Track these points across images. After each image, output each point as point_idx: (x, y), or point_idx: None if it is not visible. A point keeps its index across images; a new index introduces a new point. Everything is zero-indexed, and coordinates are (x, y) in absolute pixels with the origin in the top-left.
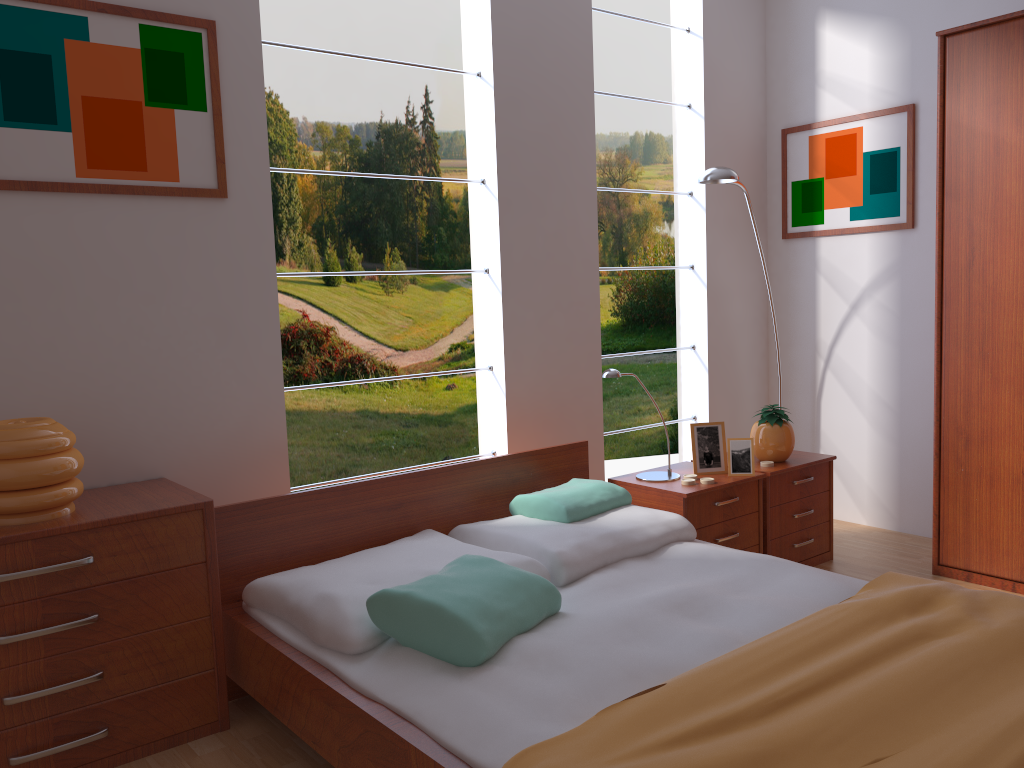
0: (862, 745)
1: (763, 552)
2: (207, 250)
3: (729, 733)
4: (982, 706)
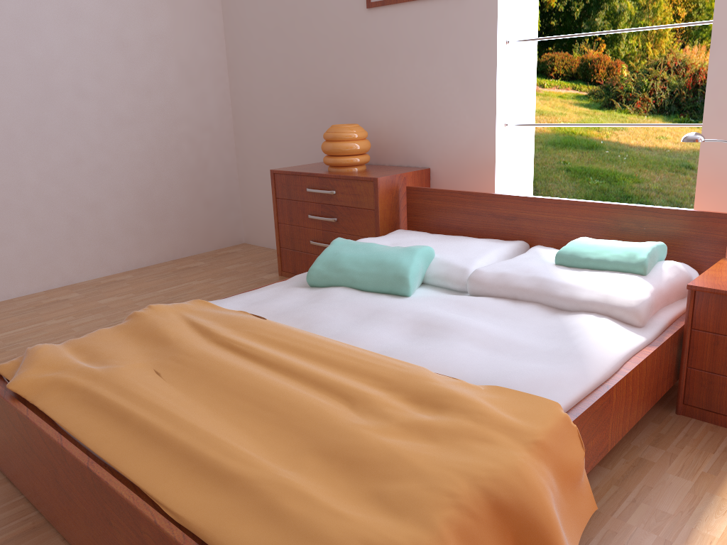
0: (174, 369)
1: None
2: (457, 29)
3: (201, 336)
4: (217, 414)
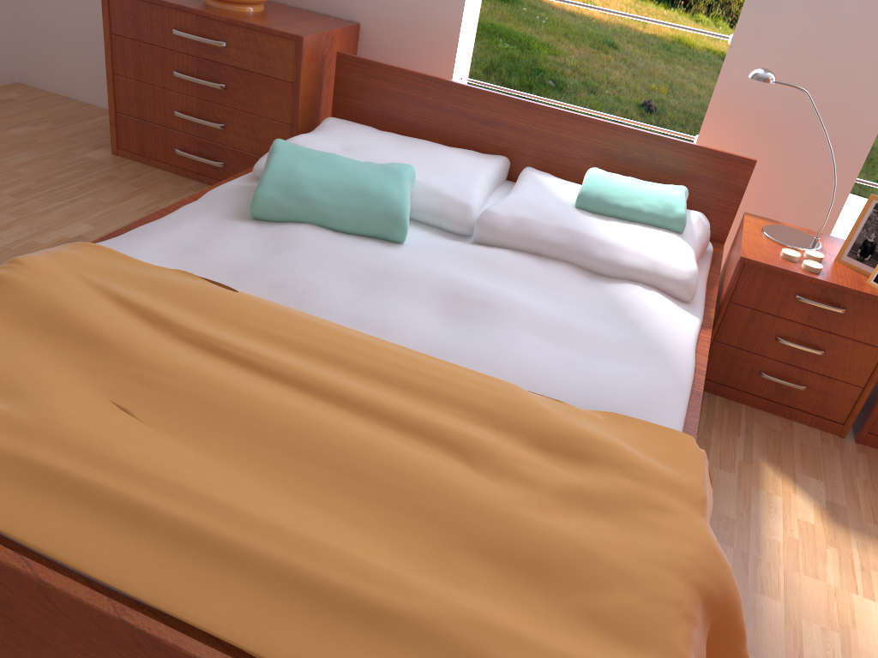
0: (150, 400)
1: (873, 404)
2: None
3: (150, 327)
4: (283, 492)
